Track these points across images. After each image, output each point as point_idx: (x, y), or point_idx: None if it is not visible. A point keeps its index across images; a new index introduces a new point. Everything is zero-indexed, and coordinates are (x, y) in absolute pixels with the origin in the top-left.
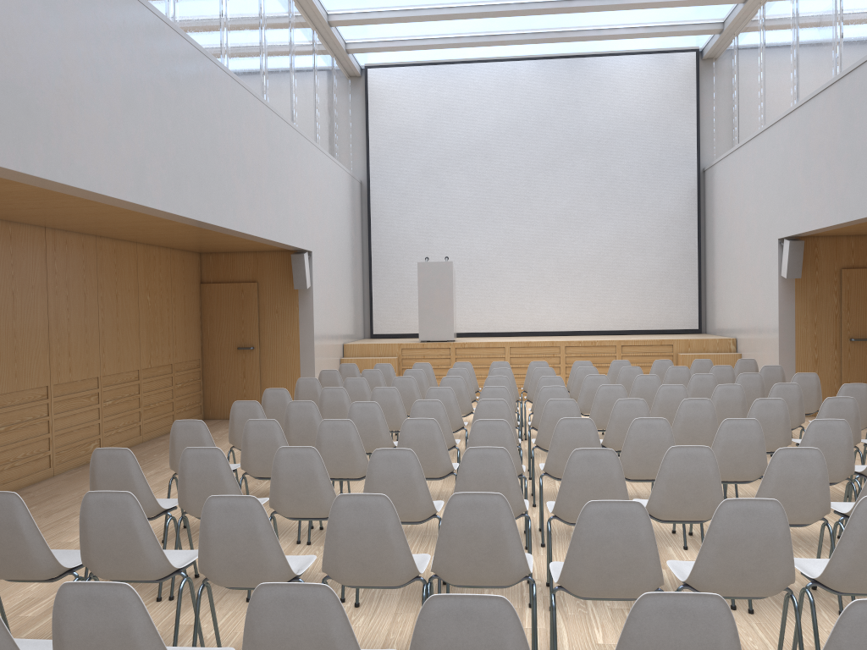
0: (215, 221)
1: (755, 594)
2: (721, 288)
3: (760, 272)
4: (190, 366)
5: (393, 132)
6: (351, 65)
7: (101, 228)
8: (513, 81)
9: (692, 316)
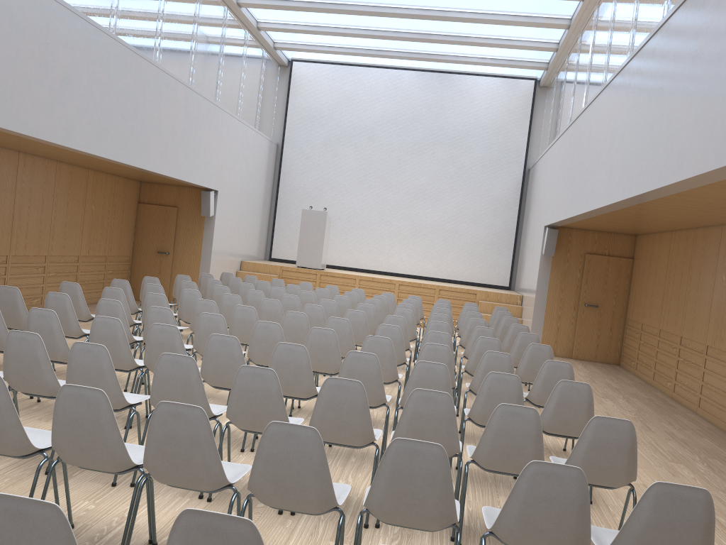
0: (129, 162)
1: (295, 395)
2: (523, 258)
3: (536, 248)
4: (122, 259)
5: (305, 111)
6: (279, 58)
7: (56, 156)
8: (398, 85)
9: (505, 276)
